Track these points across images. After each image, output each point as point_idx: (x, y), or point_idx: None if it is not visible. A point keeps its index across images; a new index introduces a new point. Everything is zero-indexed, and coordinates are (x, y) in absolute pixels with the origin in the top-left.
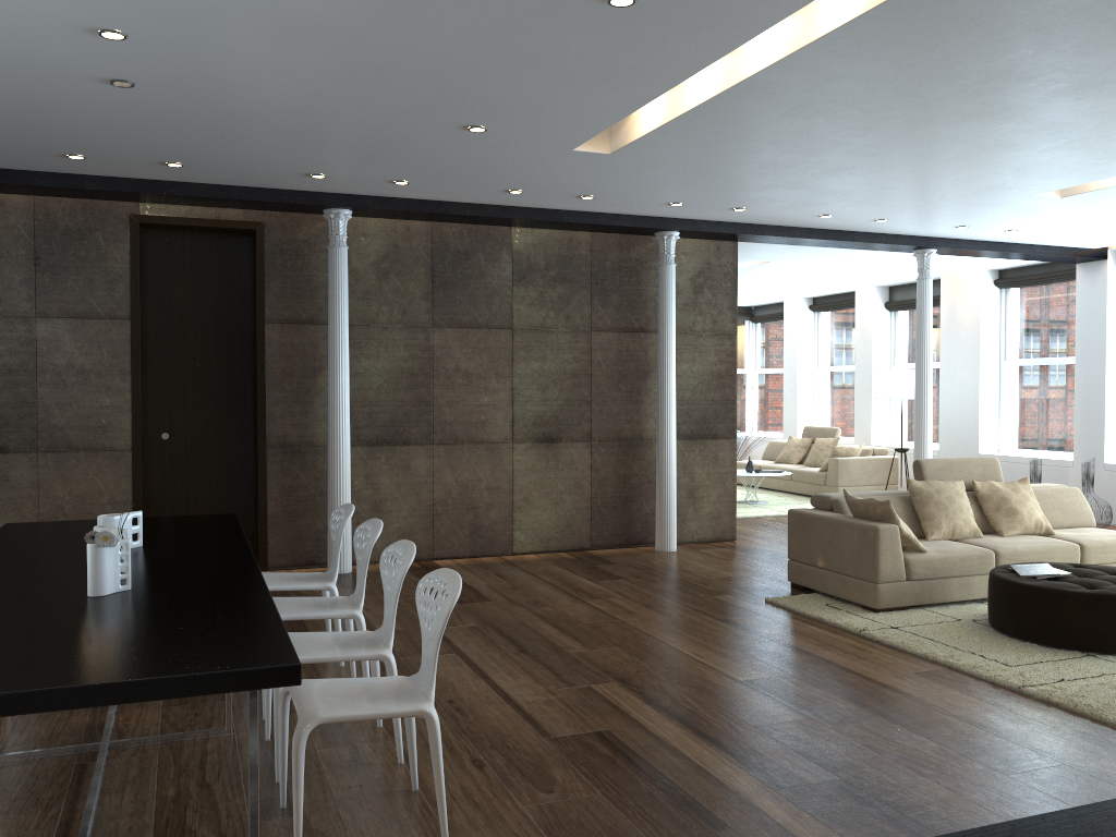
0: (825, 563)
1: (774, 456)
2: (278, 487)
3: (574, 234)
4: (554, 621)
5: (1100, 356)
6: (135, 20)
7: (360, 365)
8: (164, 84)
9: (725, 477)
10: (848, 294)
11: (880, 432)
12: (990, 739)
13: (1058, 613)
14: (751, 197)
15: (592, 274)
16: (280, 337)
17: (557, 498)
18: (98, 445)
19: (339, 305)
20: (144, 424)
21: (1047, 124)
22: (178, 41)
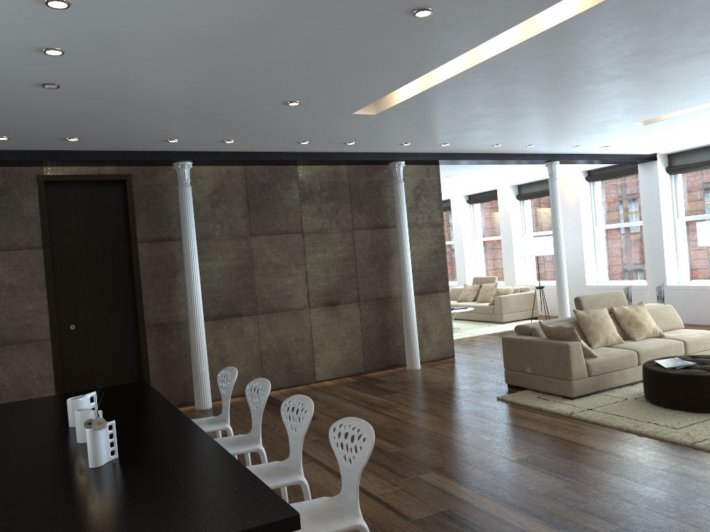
0: (532, 370)
1: (455, 297)
2: (155, 354)
3: (337, 167)
4: None
5: (658, 220)
6: (73, 40)
7: (204, 266)
8: (81, 85)
9: (444, 317)
10: (491, 192)
11: (520, 276)
12: (696, 484)
13: (696, 390)
14: (455, 136)
15: (350, 192)
16: (149, 251)
17: (341, 342)
18: (26, 338)
19: (189, 227)
20: (57, 320)
21: (657, 80)
22: (100, 54)
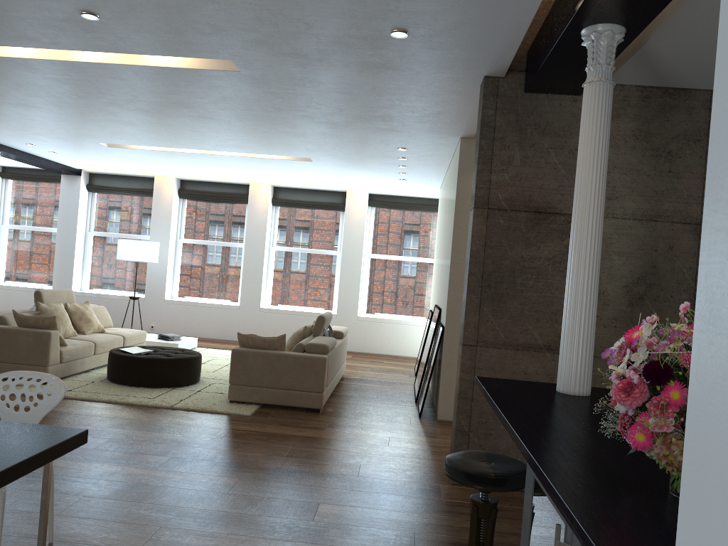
0: (0, 358)
1: None
2: None
3: None
4: None
5: (73, 230)
6: None
7: None
8: None
9: None
10: None
11: None
12: (194, 428)
13: (159, 370)
14: None
15: None
16: None
17: None
18: None
19: None
20: None
21: (162, 122)
22: None
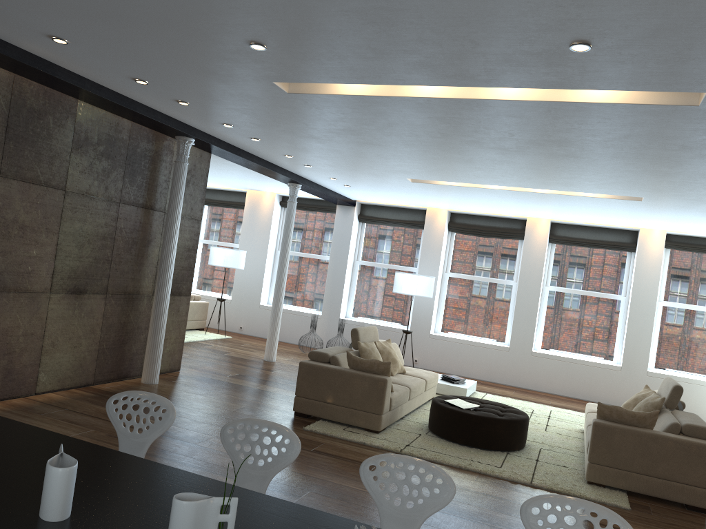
0: (335, 400)
1: None
2: None
3: (121, 120)
4: (218, 471)
5: (344, 259)
6: None
7: None
8: None
9: (181, 324)
10: None
11: None
12: (586, 524)
13: (494, 431)
14: (283, 137)
15: (127, 156)
16: None
17: (76, 342)
18: None
19: None
20: None
21: (507, 160)
22: None
